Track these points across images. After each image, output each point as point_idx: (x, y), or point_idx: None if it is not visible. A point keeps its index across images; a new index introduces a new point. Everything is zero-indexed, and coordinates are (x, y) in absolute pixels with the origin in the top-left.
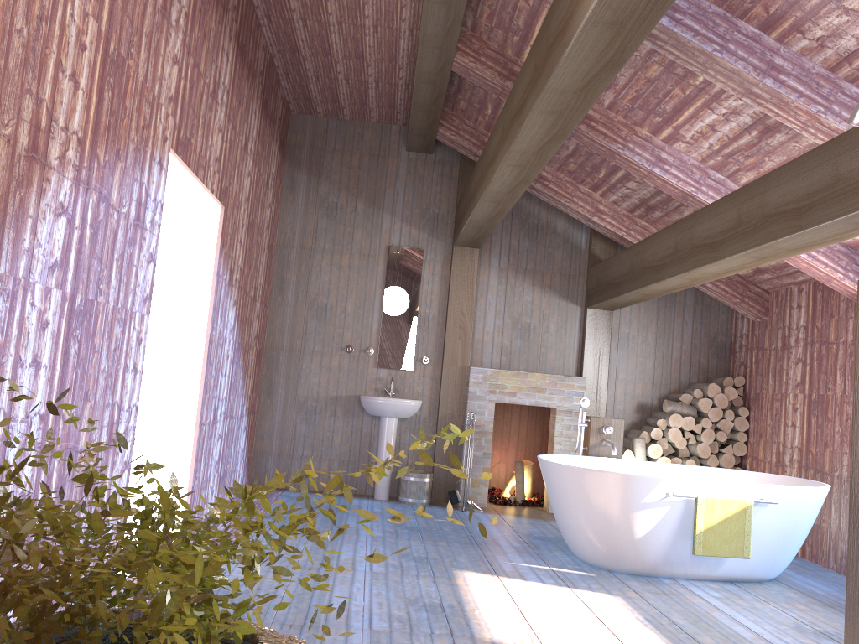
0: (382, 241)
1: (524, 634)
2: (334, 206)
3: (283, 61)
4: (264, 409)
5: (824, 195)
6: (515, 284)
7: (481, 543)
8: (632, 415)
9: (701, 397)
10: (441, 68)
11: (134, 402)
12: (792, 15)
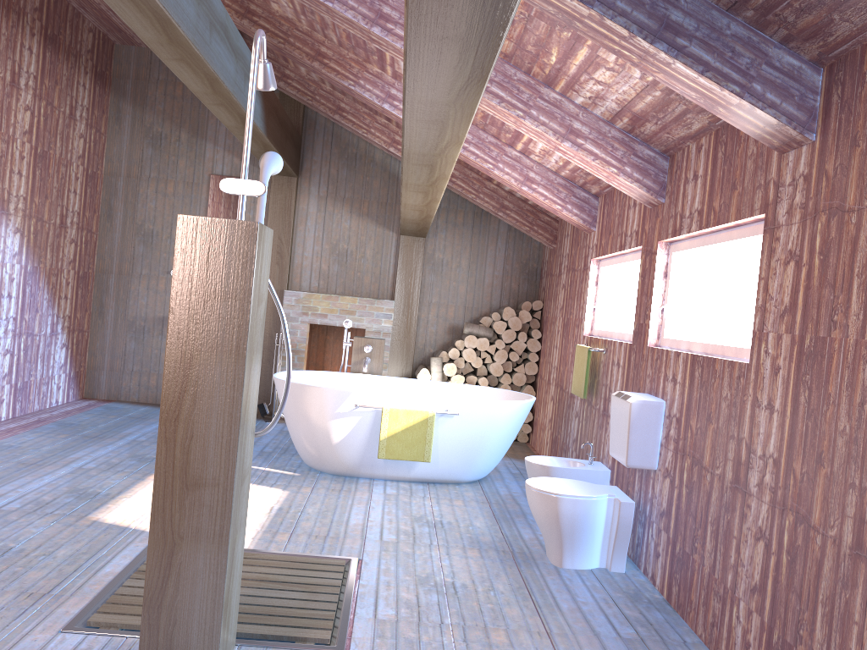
0: (206, 169)
1: (138, 516)
2: (159, 136)
3: None
4: (96, 328)
5: None
6: (334, 212)
7: None
8: (444, 336)
9: (498, 320)
10: None
11: None
12: None
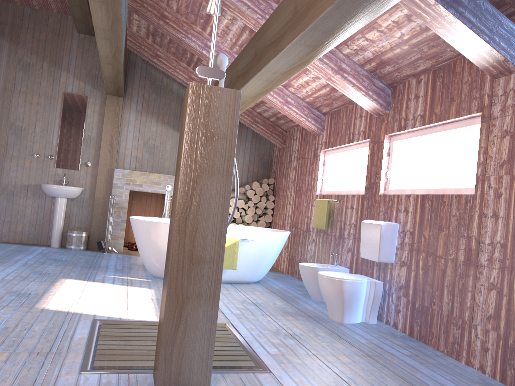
0: (61, 88)
1: (69, 305)
2: (27, 64)
3: None
4: None
5: (251, 64)
6: (146, 120)
7: (96, 267)
8: None
9: (249, 189)
10: None
11: None
12: None
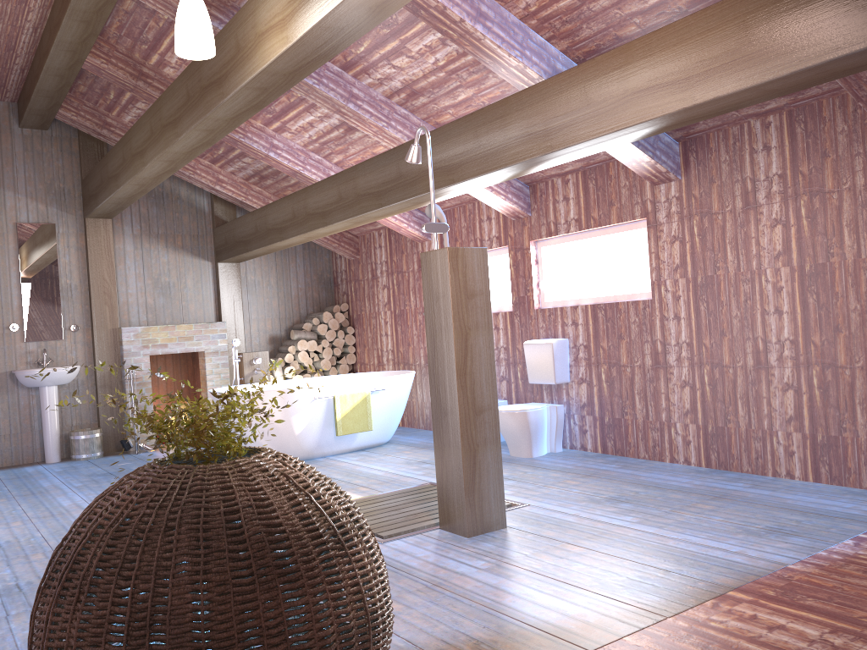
0: (9, 218)
1: None
2: None
3: None
4: None
5: (393, 185)
6: (150, 248)
7: None
8: (267, 347)
9: (319, 324)
10: (72, 65)
11: None
12: (361, 64)
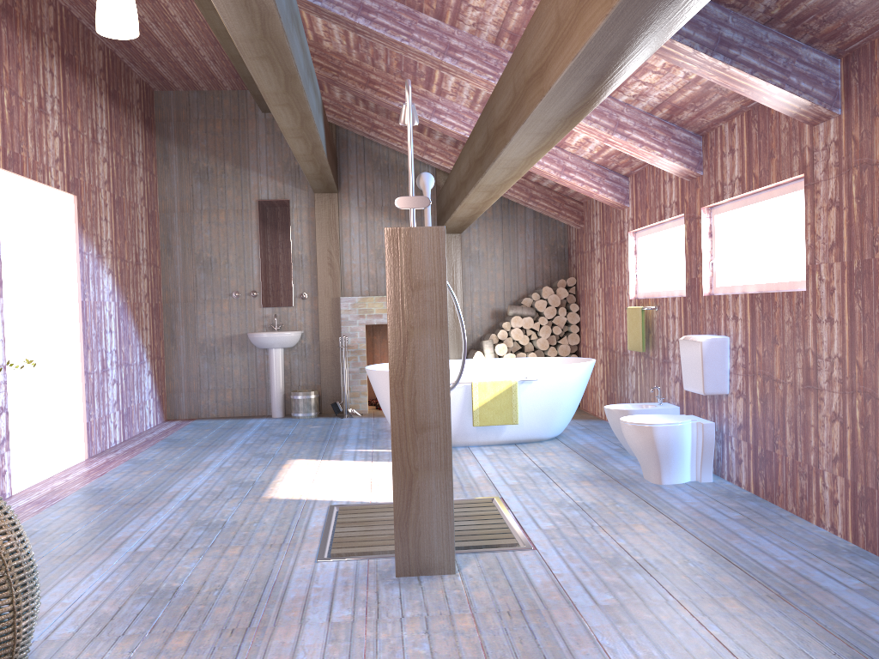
0: (252, 196)
1: (301, 491)
2: (205, 171)
3: (124, 54)
4: (170, 354)
5: (486, 148)
6: (374, 220)
7: (333, 440)
8: (489, 321)
9: (538, 300)
10: None
11: (1, 363)
12: (447, 10)
